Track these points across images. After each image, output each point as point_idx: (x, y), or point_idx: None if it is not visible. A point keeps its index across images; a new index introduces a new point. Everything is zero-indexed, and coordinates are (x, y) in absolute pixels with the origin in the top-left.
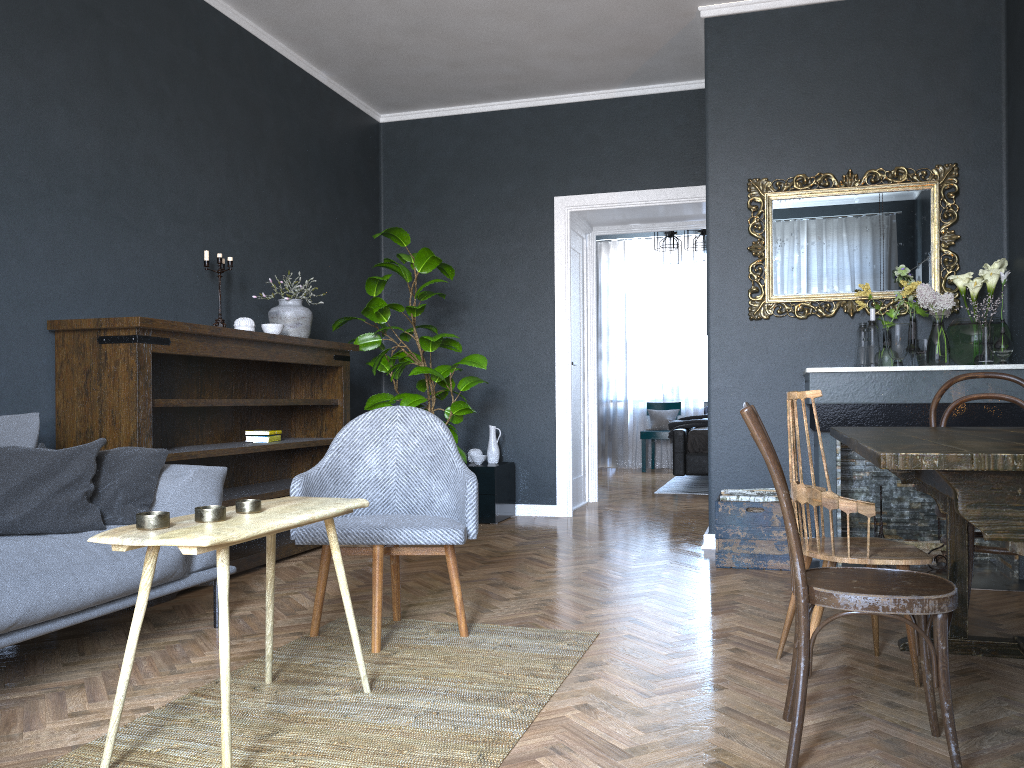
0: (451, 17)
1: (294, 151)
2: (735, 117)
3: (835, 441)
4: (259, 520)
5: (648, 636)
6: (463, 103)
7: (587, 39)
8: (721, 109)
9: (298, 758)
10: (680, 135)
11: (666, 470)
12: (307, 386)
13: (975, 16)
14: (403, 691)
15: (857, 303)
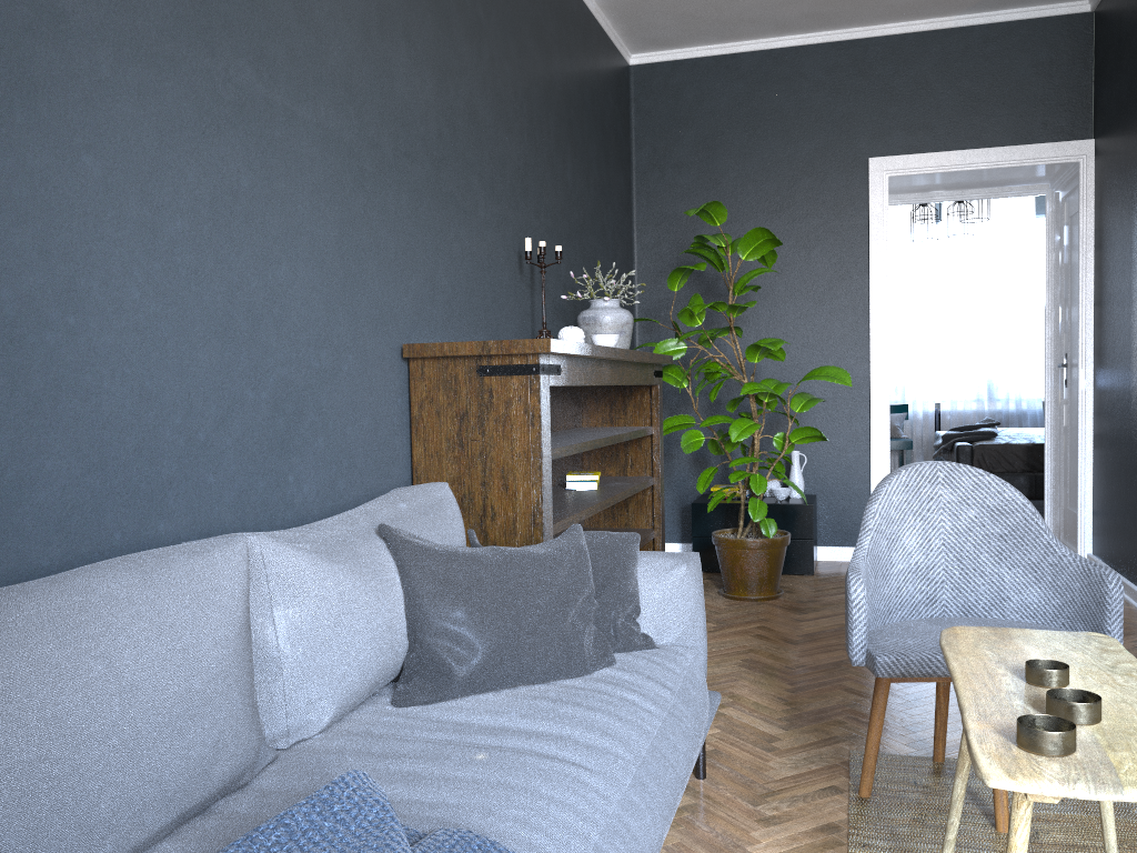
0: None
1: (573, 102)
2: None
3: None
4: None
5: None
6: (745, 38)
7: None
8: None
9: None
10: (1041, 75)
11: None
12: (605, 410)
13: None
14: None
15: None
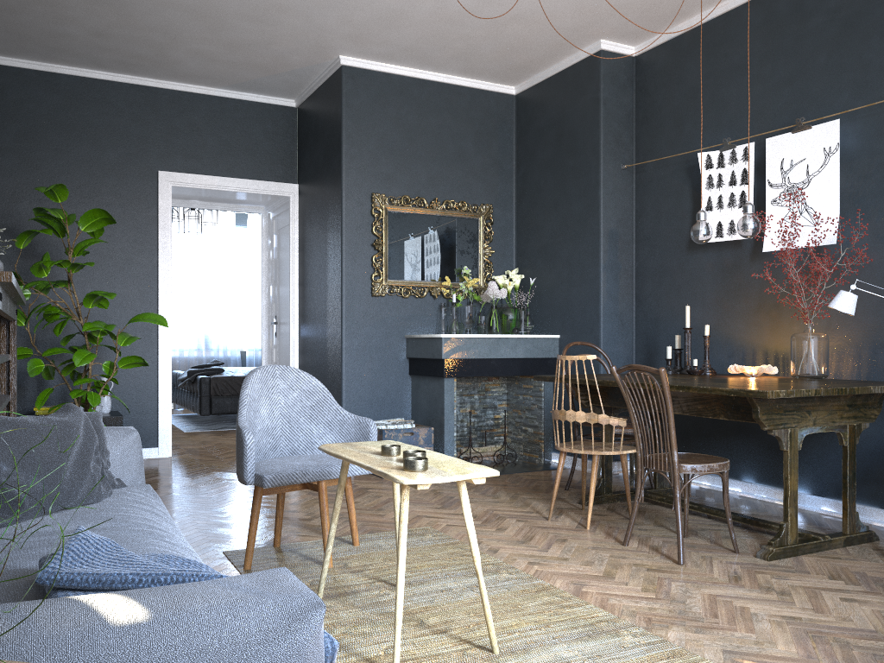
0: (147, 2)
1: None
2: (363, 145)
3: (454, 383)
4: (442, 458)
5: (460, 523)
6: (65, 63)
7: (238, 50)
8: (353, 137)
9: (478, 627)
10: (268, 139)
11: None
12: None
13: (501, 113)
14: (422, 581)
15: (442, 289)
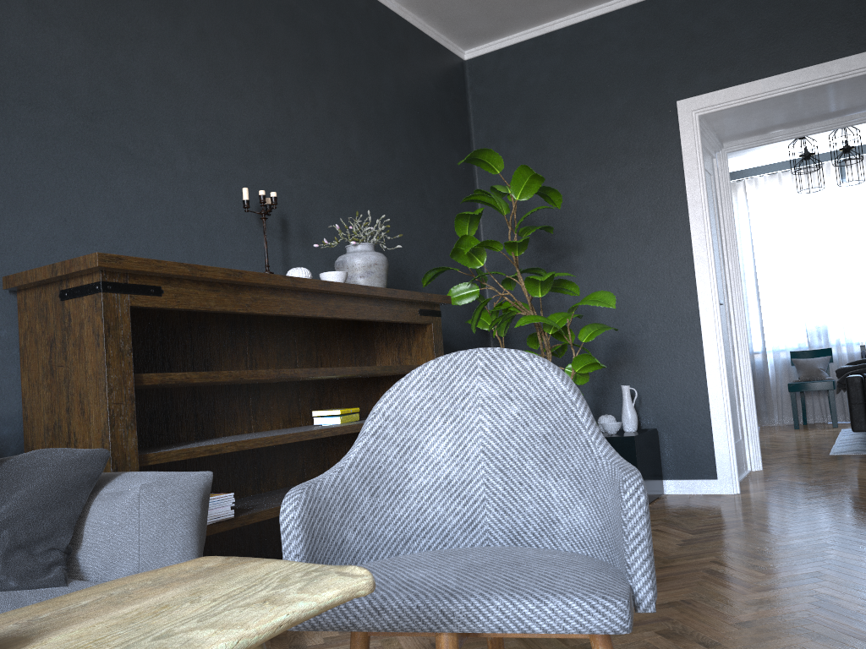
0: None
1: (362, 83)
2: None
3: None
4: None
5: None
6: (555, 16)
7: None
8: None
9: None
10: None
11: (822, 425)
12: (393, 352)
13: None
14: None
15: None
